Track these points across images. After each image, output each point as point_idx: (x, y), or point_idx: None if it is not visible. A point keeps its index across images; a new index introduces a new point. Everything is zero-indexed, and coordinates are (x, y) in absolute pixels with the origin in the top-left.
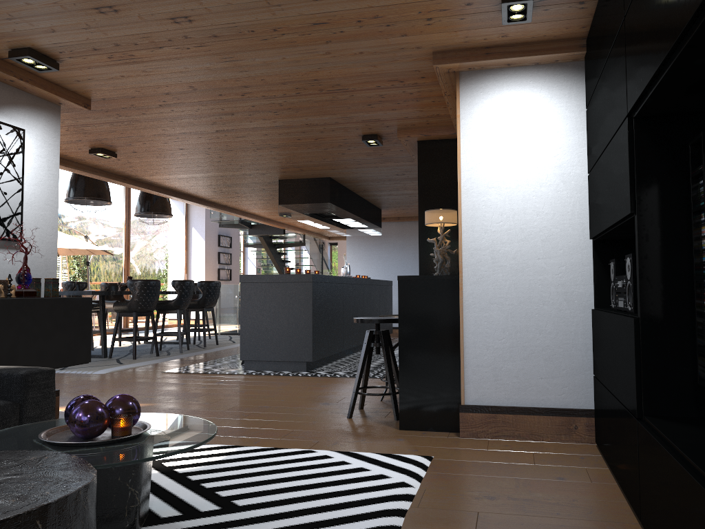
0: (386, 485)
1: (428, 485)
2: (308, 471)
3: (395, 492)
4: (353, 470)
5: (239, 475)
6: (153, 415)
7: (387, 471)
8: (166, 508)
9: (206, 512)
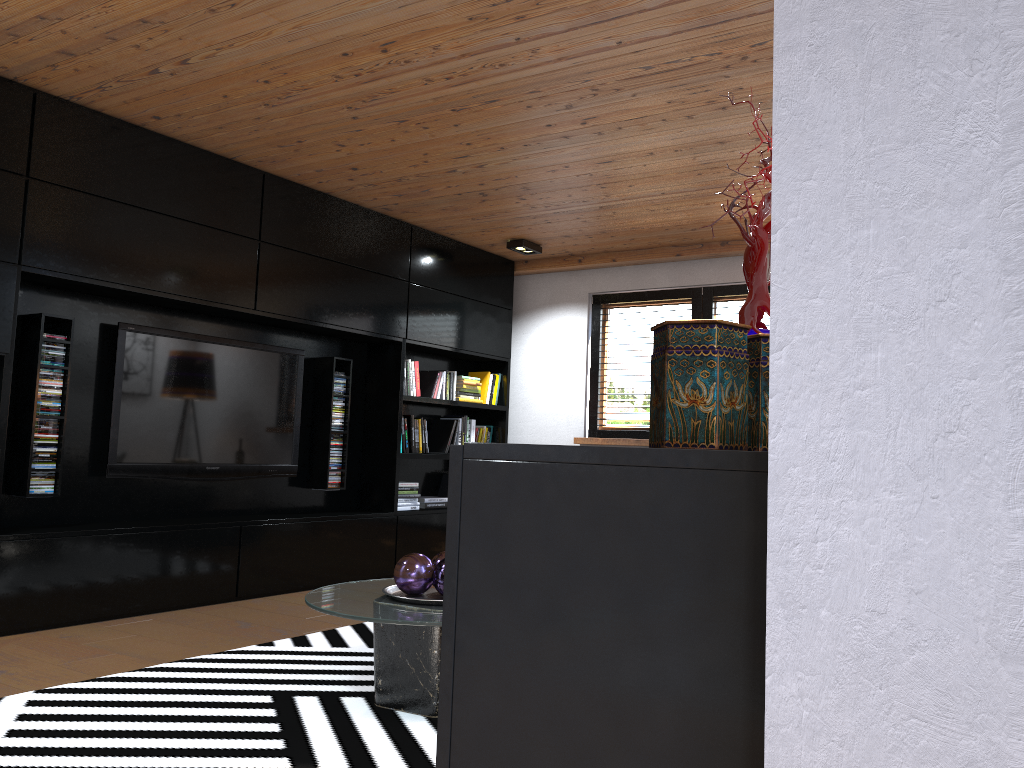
0: (67, 691)
1: (7, 693)
2: (103, 726)
3: (83, 683)
4: (42, 717)
5: (208, 736)
6: (362, 611)
7: (5, 709)
8: (351, 705)
9: (313, 694)
